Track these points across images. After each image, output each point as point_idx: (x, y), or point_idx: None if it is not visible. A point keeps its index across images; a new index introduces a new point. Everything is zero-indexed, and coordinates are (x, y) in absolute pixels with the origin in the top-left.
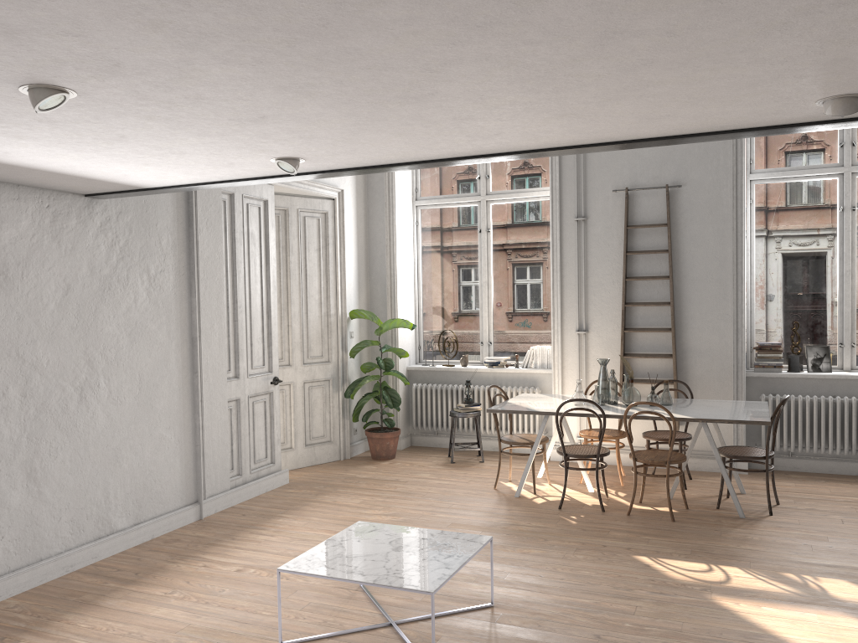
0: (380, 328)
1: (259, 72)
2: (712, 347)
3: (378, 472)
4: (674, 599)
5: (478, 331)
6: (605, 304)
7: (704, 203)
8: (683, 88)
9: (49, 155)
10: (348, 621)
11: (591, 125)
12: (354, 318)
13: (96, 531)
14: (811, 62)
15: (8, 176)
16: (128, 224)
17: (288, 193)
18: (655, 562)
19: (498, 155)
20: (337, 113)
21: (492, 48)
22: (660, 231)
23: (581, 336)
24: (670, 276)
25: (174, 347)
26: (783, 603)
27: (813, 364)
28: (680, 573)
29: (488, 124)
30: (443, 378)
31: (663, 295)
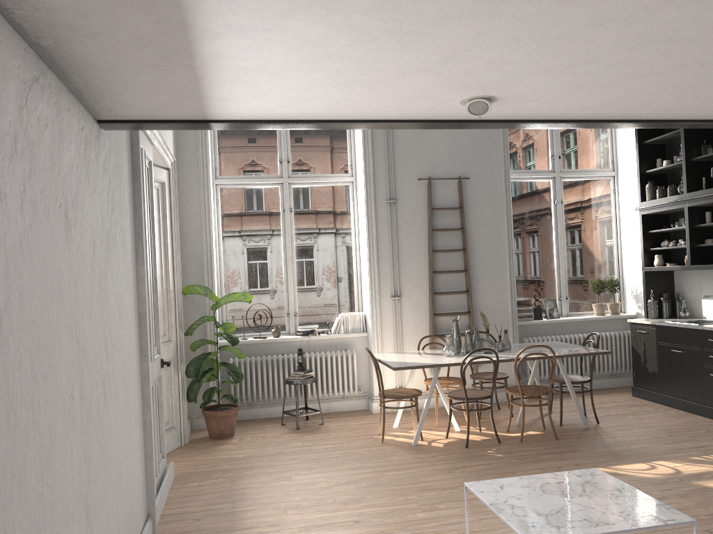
0: (217, 303)
1: None
2: (495, 304)
3: (247, 449)
4: (682, 491)
5: (283, 303)
6: (414, 273)
7: (484, 192)
8: None
9: (301, 45)
10: None
11: None
12: (186, 294)
13: None
14: None
15: (115, 71)
16: (113, 167)
17: None
18: (613, 469)
19: (624, 121)
20: None
21: None
22: (454, 213)
23: (395, 302)
24: (466, 249)
25: (133, 325)
26: None
27: (549, 313)
28: (643, 472)
29: None
30: (257, 350)
31: (458, 264)
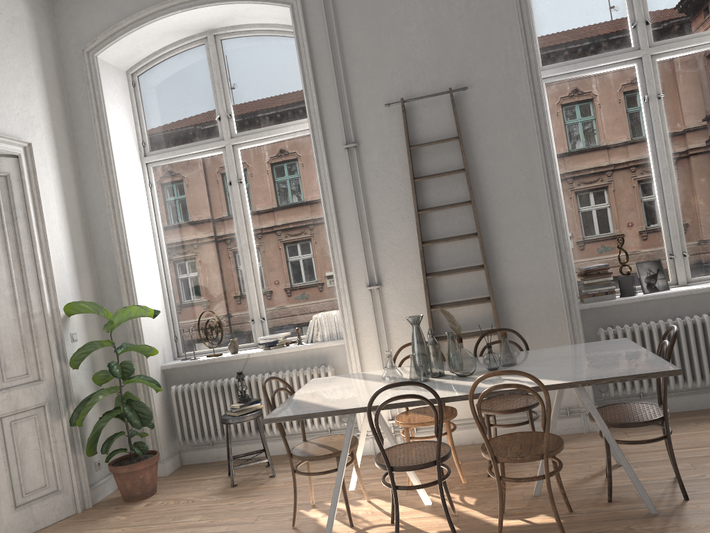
0: (111, 322)
1: None
2: (535, 281)
3: (126, 528)
4: None
5: (245, 306)
6: (397, 247)
7: (497, 105)
8: None
9: None
10: None
11: None
12: (72, 314)
13: None
14: None
15: None
16: None
17: None
18: None
19: None
20: None
21: None
22: (450, 147)
23: (375, 293)
24: (472, 200)
25: None
26: None
27: (648, 283)
28: None
29: None
30: (210, 372)
31: (466, 225)
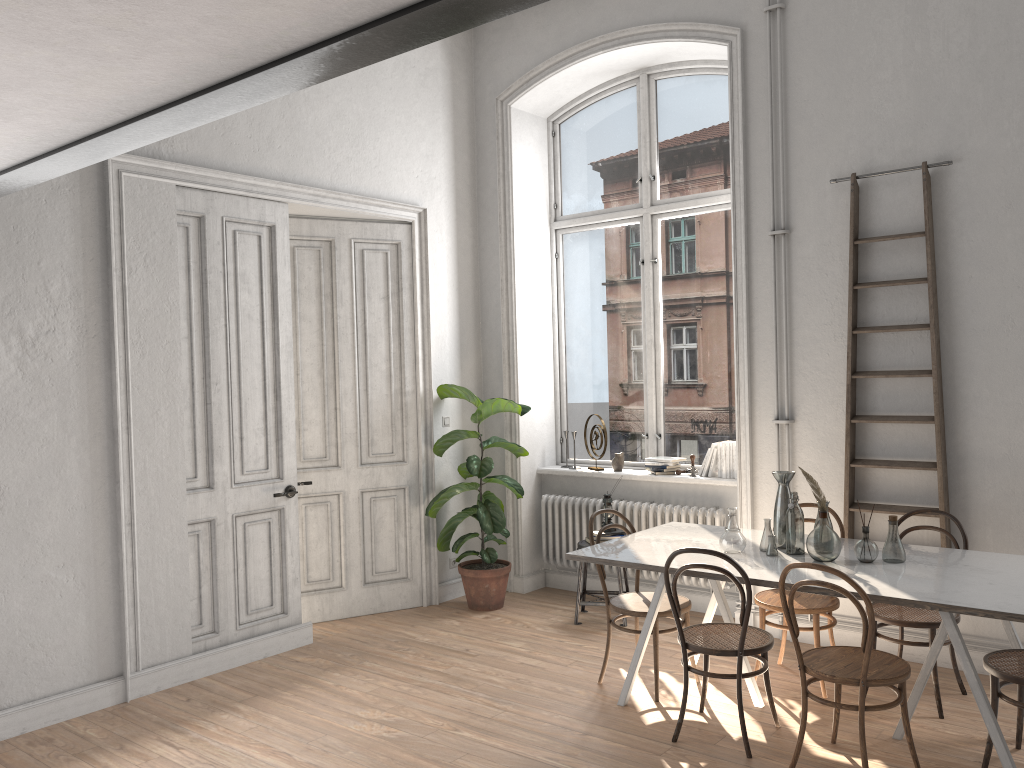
0: (479, 412)
1: None
2: (1015, 453)
3: (452, 633)
4: None
5: (642, 416)
6: (821, 374)
7: (996, 189)
8: None
9: None
10: None
11: None
12: (444, 397)
13: None
14: None
15: None
16: None
17: (336, 217)
18: None
19: (278, 63)
20: None
21: None
22: (916, 245)
23: (784, 429)
24: (932, 324)
25: (76, 444)
26: None
27: None
28: None
29: None
30: (588, 487)
31: (921, 357)
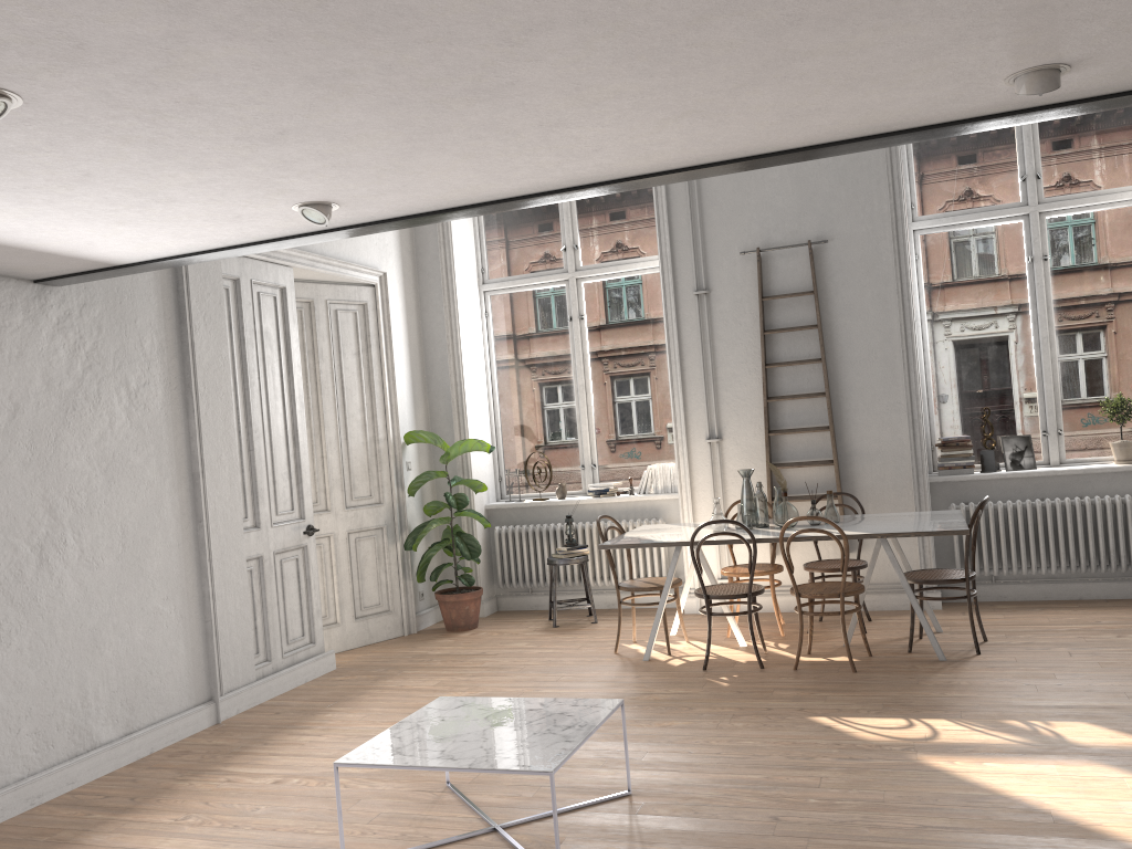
0: (447, 454)
1: (278, 53)
2: (883, 447)
3: (457, 646)
4: (870, 763)
5: (576, 451)
6: (741, 401)
7: (858, 261)
8: (839, 62)
9: None
10: (435, 831)
11: (720, 129)
12: (410, 443)
13: (72, 746)
14: (1001, 12)
15: None
16: (96, 321)
17: (312, 280)
18: (838, 722)
19: (597, 185)
20: (383, 122)
21: (592, 0)
22: (805, 301)
23: (714, 446)
24: (823, 358)
25: (169, 487)
26: (1009, 756)
27: (1012, 460)
28: (873, 732)
29: (584, 133)
30: (535, 516)
31: (815, 383)
